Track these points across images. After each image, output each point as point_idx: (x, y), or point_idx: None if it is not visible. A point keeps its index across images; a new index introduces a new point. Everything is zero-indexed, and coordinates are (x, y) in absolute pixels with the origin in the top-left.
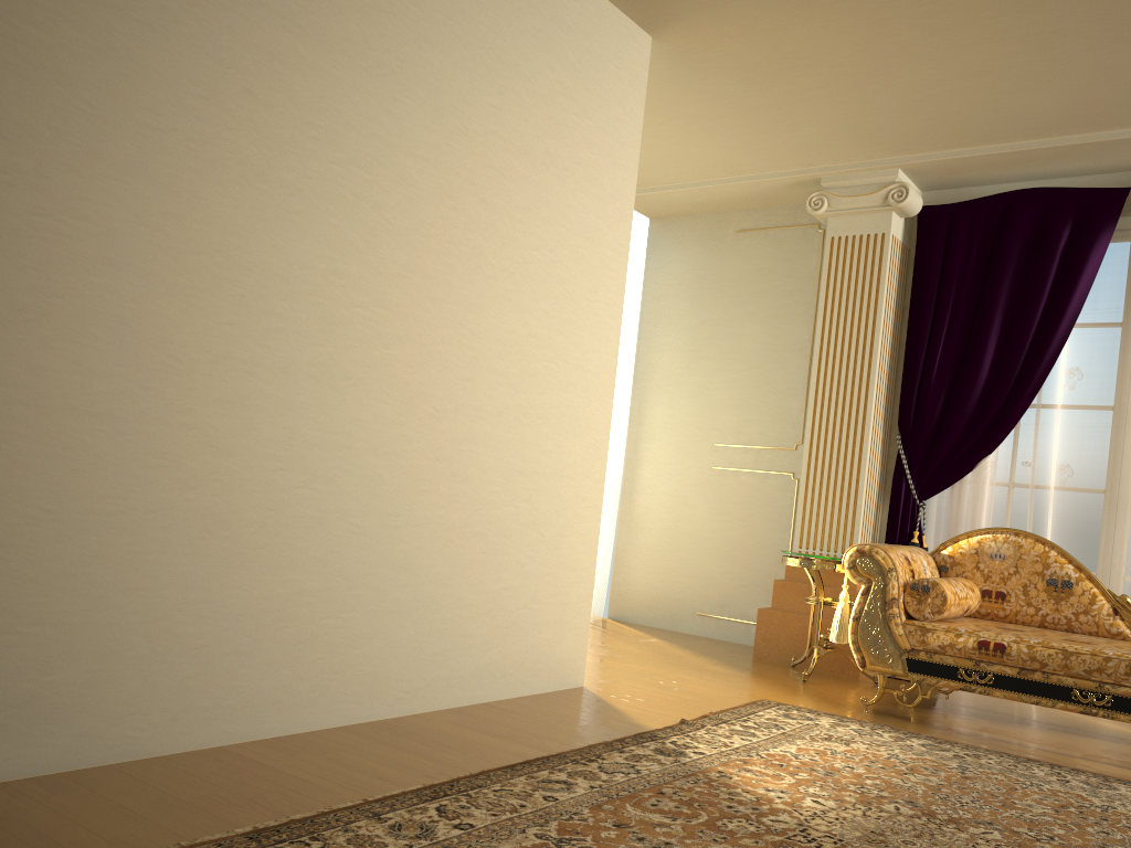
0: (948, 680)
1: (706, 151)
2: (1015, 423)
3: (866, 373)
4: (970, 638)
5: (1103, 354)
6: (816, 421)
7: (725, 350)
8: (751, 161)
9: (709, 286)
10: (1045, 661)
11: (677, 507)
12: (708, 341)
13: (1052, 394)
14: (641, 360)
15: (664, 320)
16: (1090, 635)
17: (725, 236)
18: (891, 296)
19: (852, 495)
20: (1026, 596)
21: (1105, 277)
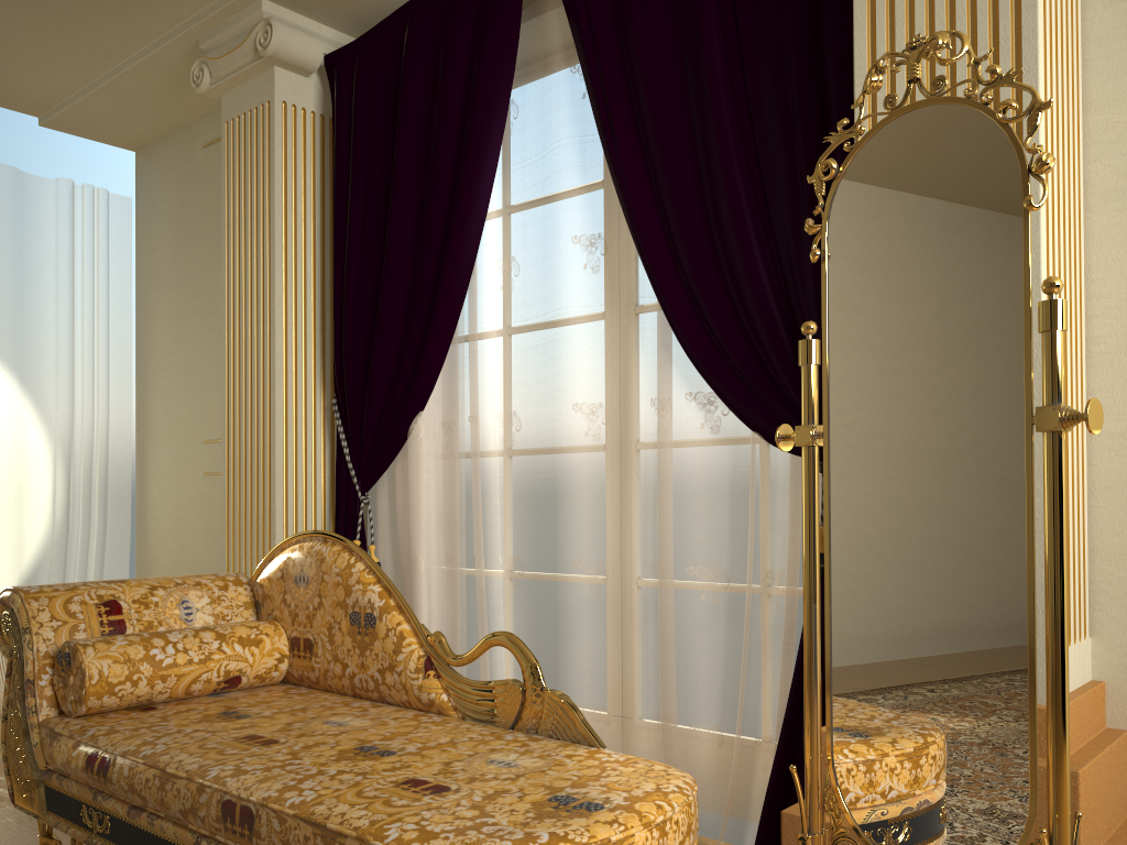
0: (76, 826)
1: (18, 22)
2: (442, 357)
3: (267, 312)
4: (84, 750)
5: (537, 229)
6: (230, 392)
7: (204, 311)
8: (97, 29)
9: (187, 228)
10: (143, 794)
11: (180, 533)
12: (191, 303)
13: (479, 304)
14: (140, 341)
15: (155, 283)
16: (407, 707)
17: (195, 157)
18: (306, 194)
19: (266, 496)
20: (333, 645)
21: (530, 107)
